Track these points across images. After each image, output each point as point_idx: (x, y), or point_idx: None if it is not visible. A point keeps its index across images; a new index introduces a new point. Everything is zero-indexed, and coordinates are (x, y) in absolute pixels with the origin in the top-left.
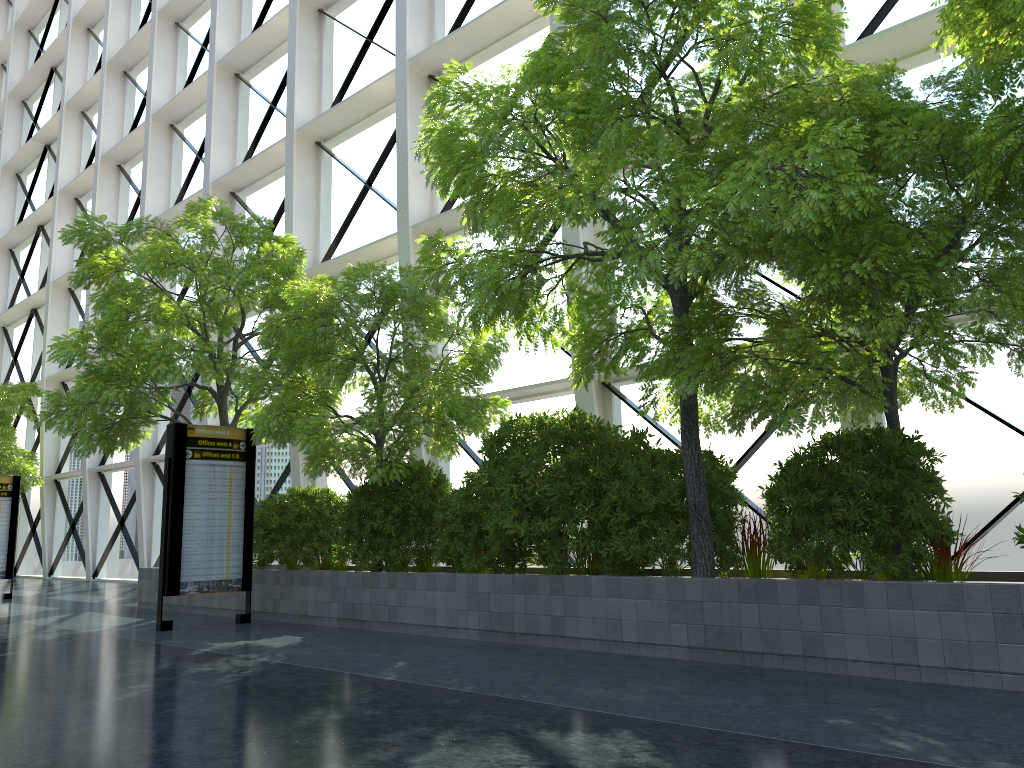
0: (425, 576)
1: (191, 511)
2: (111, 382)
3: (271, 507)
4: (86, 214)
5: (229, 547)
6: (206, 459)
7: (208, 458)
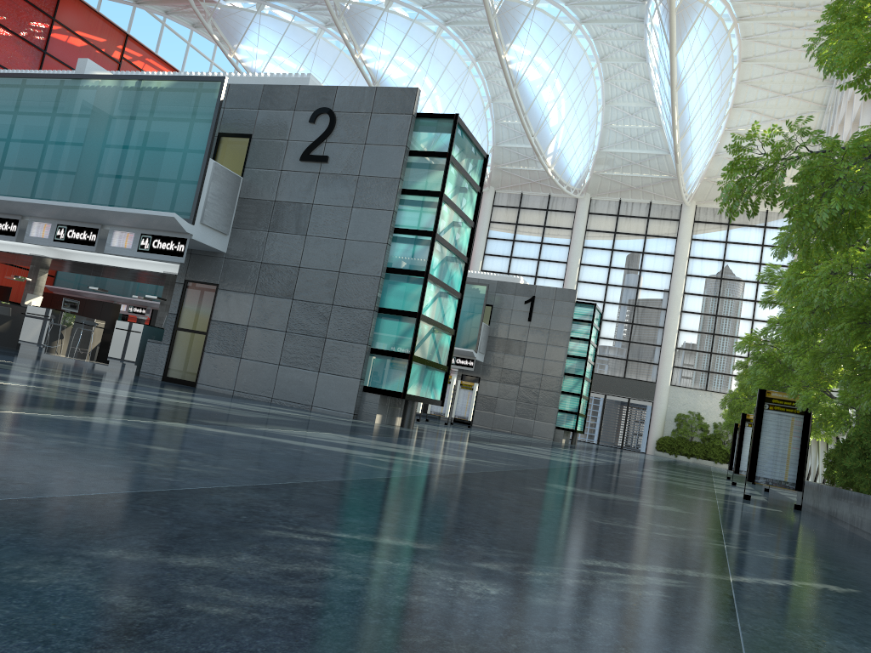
0: (843, 491)
1: (764, 438)
2: (762, 364)
3: (835, 448)
4: (768, 265)
5: (787, 463)
6: (776, 410)
7: (777, 410)
